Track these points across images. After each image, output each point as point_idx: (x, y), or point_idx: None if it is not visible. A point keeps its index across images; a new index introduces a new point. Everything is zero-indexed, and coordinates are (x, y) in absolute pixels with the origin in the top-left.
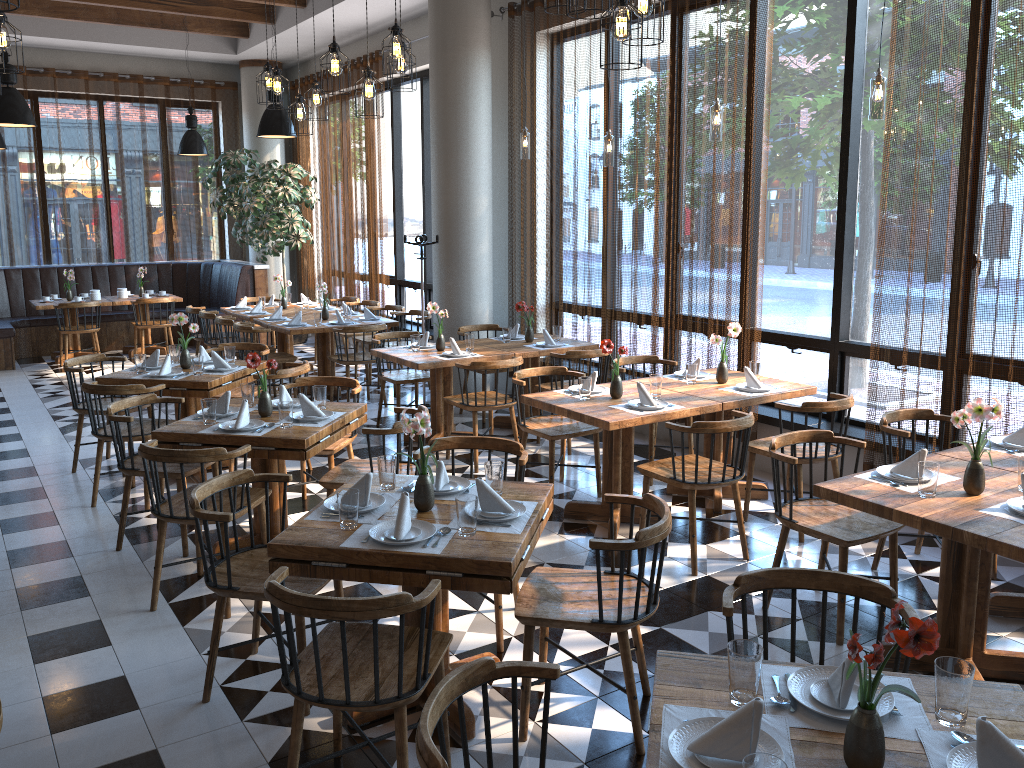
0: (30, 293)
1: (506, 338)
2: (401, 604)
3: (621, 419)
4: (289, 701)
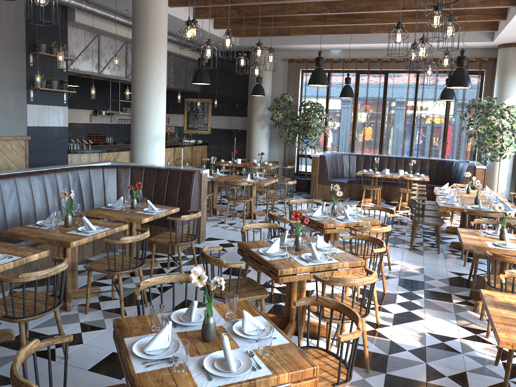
0: (365, 167)
1: None
2: None
3: None
4: None
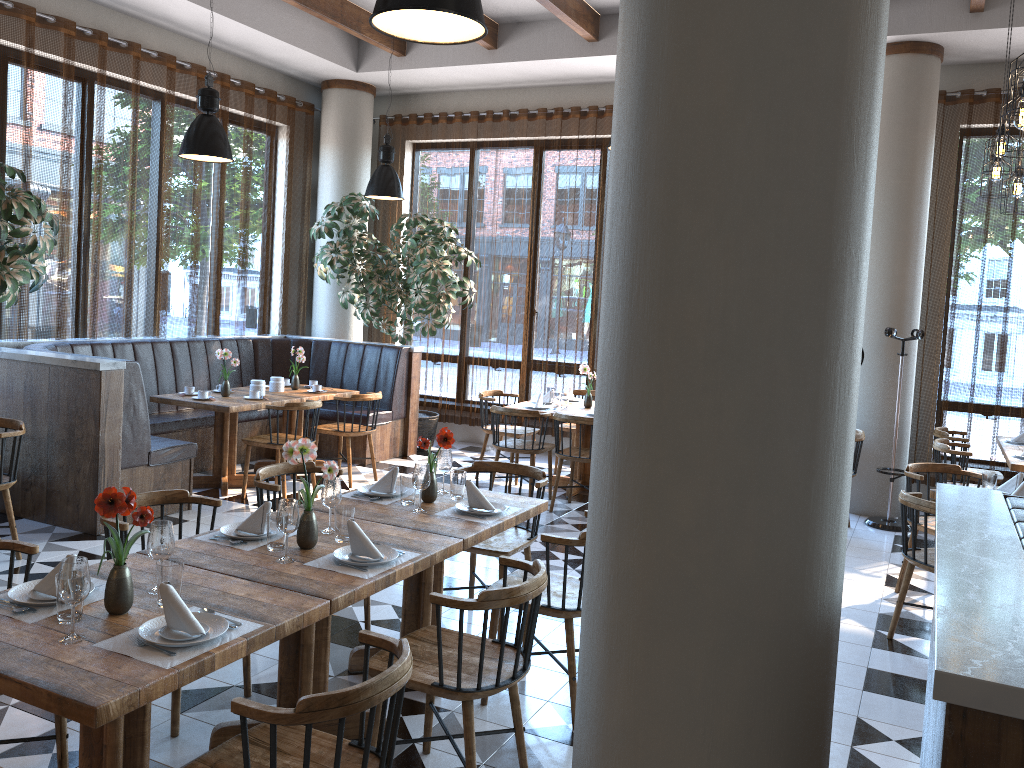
0: None
1: None
2: None
3: None
4: None
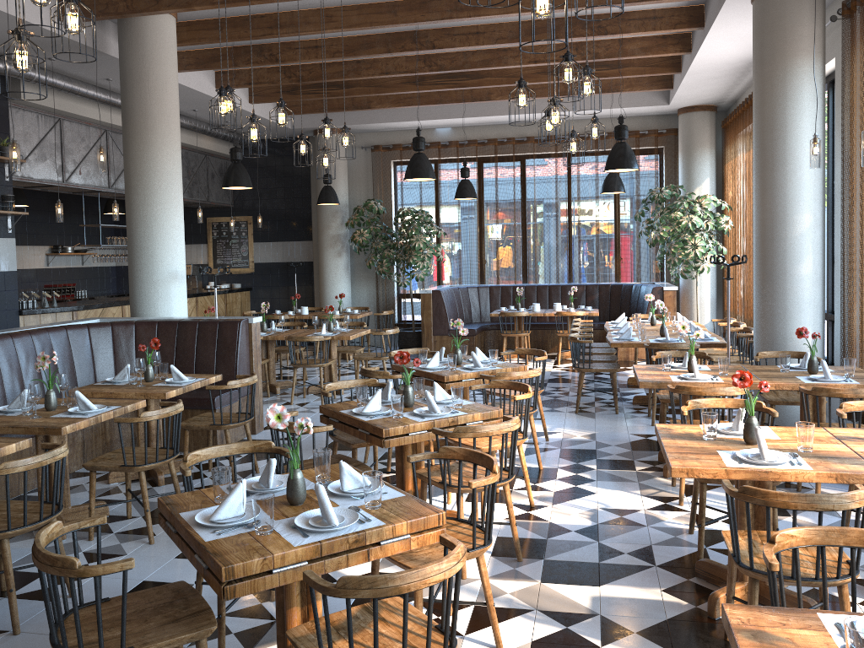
0: (504, 304)
1: (782, 367)
2: (65, 567)
3: (692, 466)
4: (229, 647)
